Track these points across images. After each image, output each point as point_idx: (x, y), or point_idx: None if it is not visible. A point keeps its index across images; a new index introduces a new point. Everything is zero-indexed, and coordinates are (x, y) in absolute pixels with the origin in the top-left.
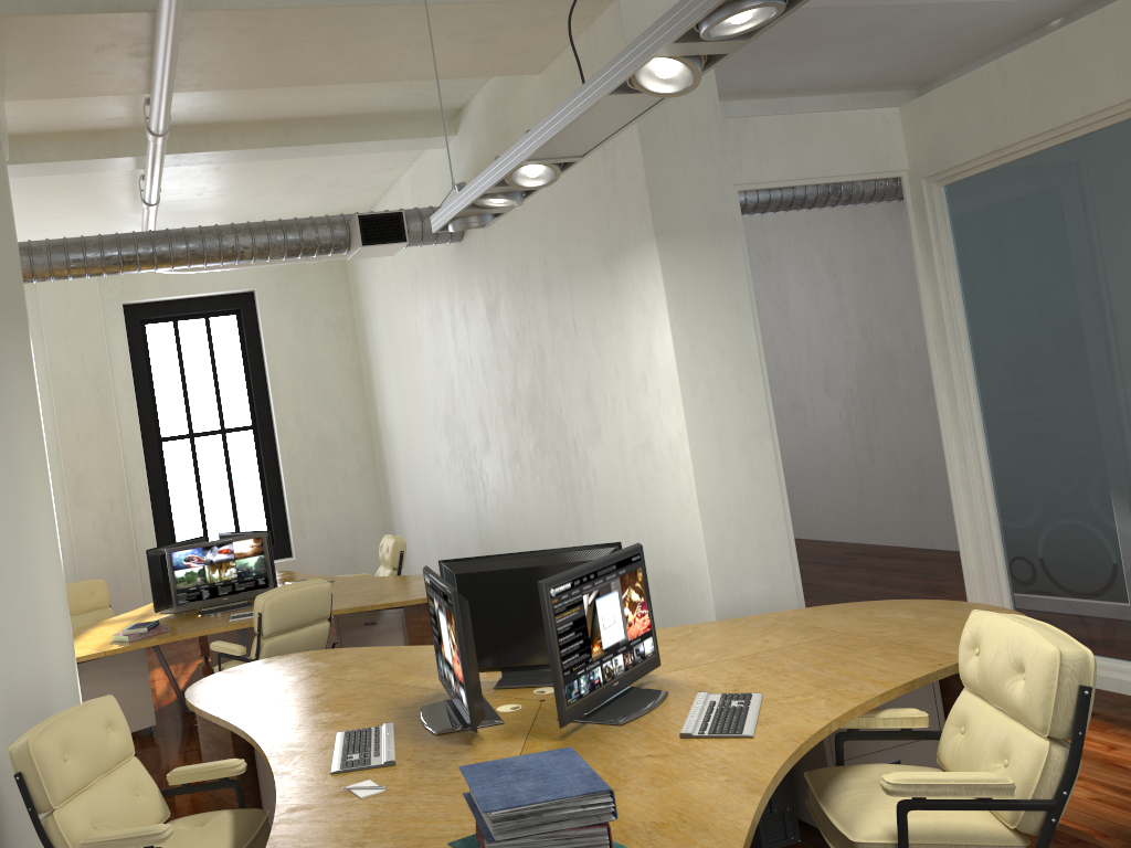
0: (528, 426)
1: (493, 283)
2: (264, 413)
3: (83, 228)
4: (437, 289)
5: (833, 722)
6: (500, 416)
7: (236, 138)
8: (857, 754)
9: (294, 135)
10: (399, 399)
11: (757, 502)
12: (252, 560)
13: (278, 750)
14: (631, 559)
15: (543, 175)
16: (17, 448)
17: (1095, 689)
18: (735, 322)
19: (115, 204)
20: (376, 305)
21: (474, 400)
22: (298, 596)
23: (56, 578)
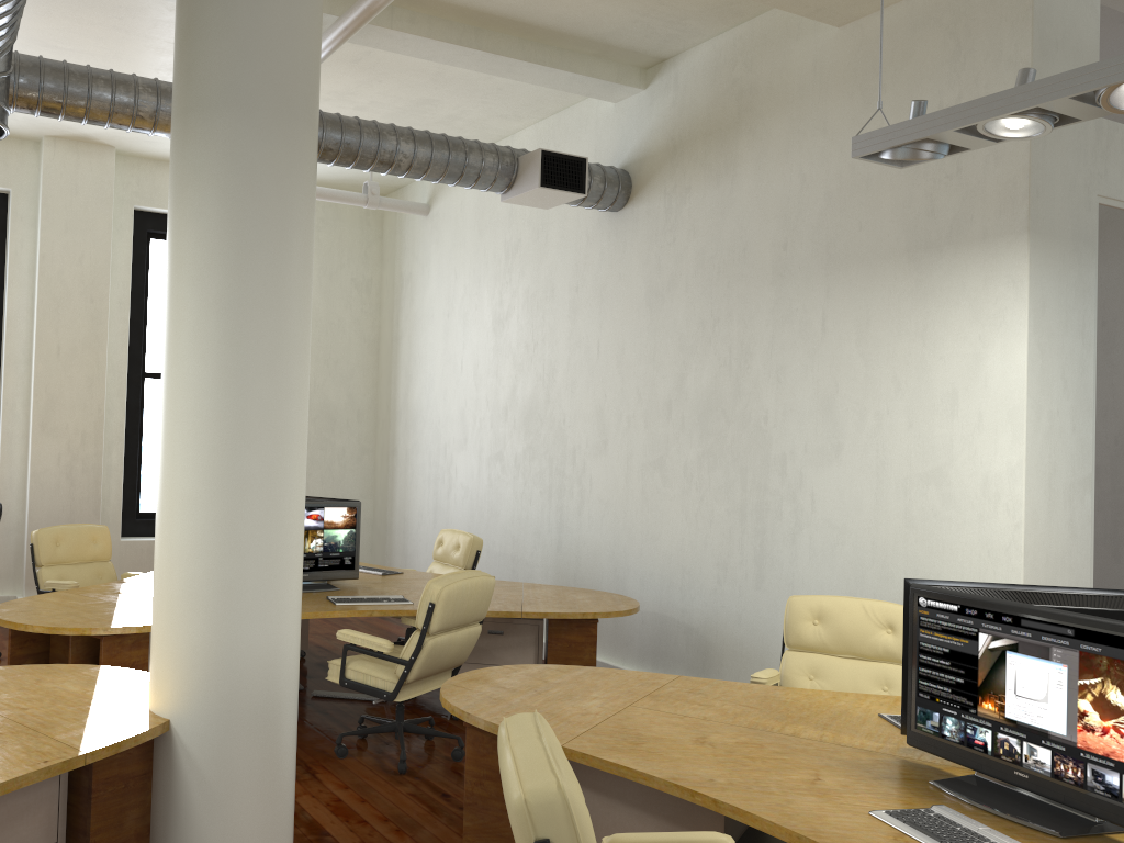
0: (692, 433)
1: (669, 263)
2: None
3: None
4: (555, 263)
5: None
6: (639, 416)
7: (424, 22)
8: None
9: (485, 38)
10: (443, 380)
11: (1070, 564)
12: (341, 533)
13: (816, 831)
14: None
15: None
16: (296, 319)
17: None
18: (1079, 352)
19: None
20: (428, 271)
21: (591, 393)
22: (471, 589)
23: (303, 515)
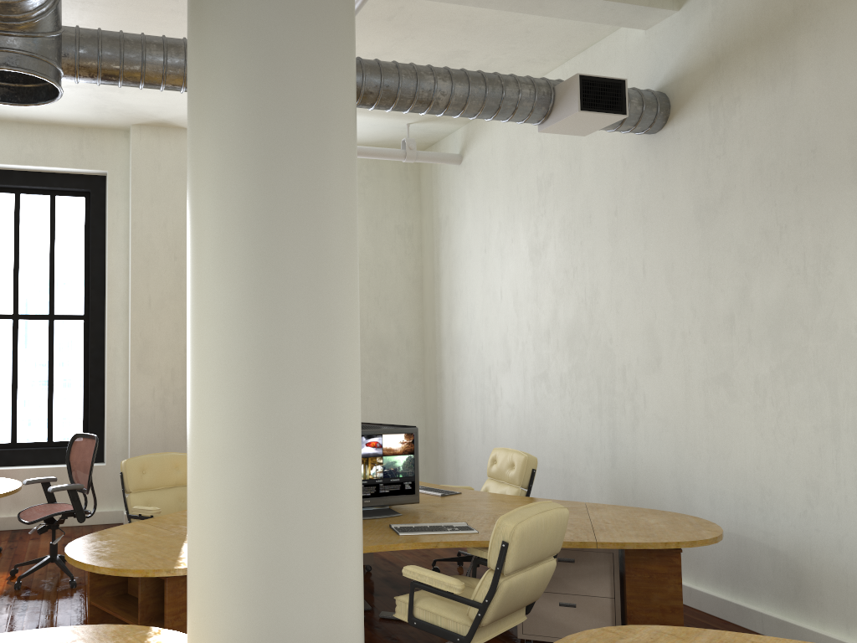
0: (762, 346)
1: (719, 176)
2: None
3: None
4: (591, 191)
5: None
6: (696, 332)
7: None
8: None
9: None
10: (483, 308)
11: None
12: (400, 459)
13: None
14: None
15: None
16: (339, 231)
17: None
18: None
19: None
20: (464, 213)
21: (639, 312)
22: (545, 524)
23: (360, 467)
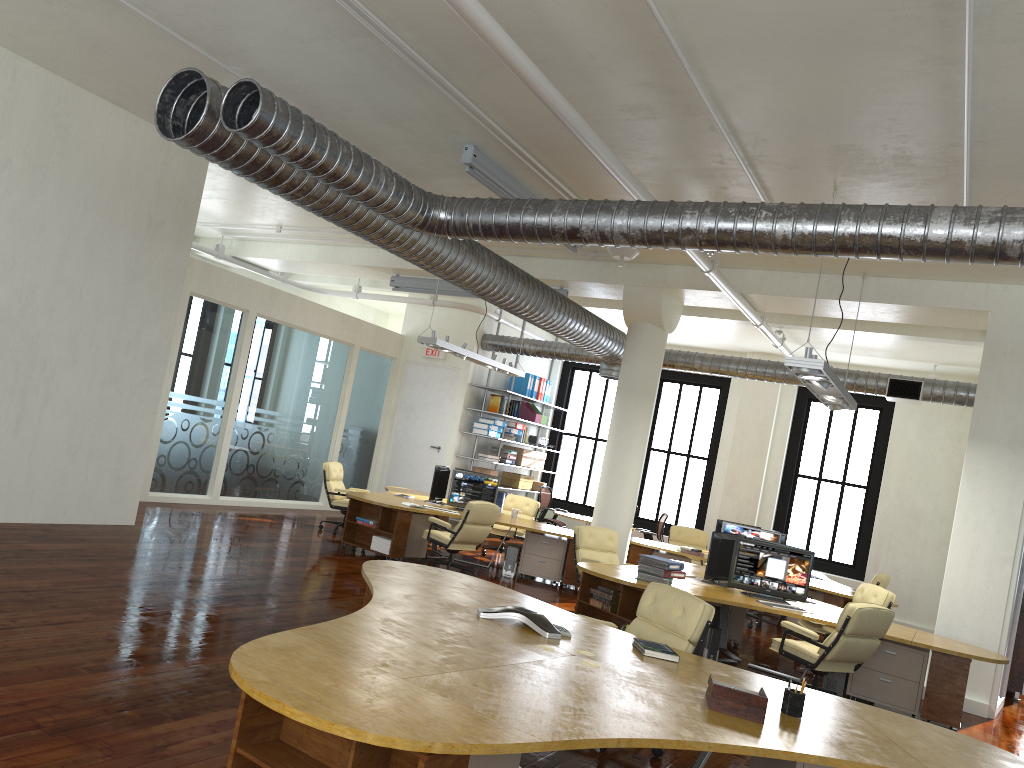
0: None
1: None
2: (876, 480)
3: (767, 341)
4: None
5: (806, 617)
6: None
7: (829, 322)
8: (868, 667)
9: (866, 325)
10: None
11: (986, 594)
12: None
13: None
14: (802, 554)
15: (833, 398)
16: (631, 444)
17: (855, 620)
18: (1008, 496)
19: (780, 335)
20: None
21: None
22: None
23: (631, 497)
